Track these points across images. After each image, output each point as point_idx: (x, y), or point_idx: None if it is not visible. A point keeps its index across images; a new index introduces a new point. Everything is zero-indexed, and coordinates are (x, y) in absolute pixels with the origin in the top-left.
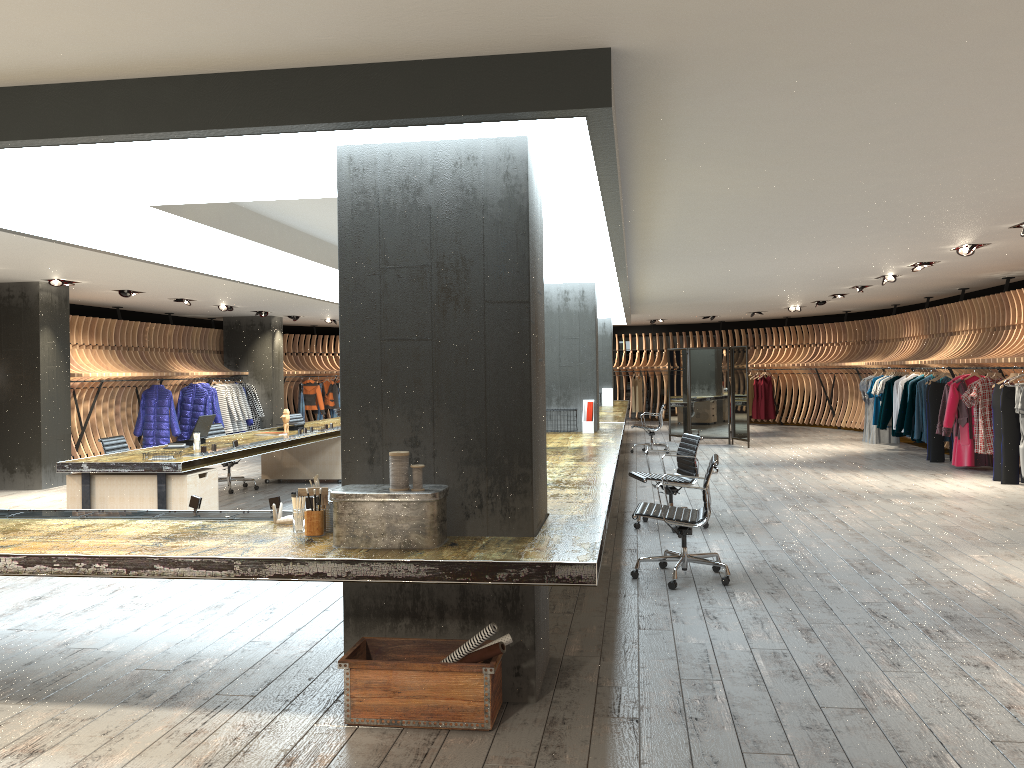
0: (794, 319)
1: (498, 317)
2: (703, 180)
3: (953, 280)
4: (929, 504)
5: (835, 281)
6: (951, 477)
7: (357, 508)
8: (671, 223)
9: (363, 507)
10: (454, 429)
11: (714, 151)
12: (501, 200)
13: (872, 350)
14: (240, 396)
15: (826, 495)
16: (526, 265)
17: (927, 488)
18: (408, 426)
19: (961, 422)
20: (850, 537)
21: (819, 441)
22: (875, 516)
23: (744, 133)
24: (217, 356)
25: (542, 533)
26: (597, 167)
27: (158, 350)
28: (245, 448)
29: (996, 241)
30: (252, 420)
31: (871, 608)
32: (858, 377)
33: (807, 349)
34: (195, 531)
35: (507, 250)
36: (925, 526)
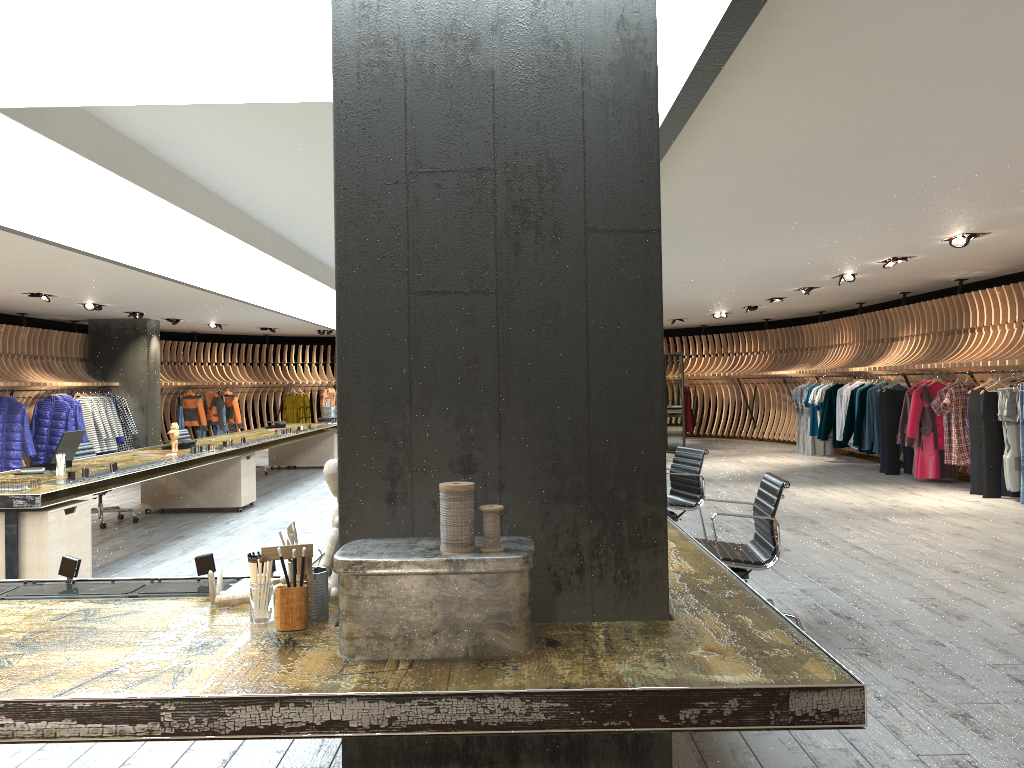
0: (705, 329)
1: (609, 256)
2: (763, 117)
3: (905, 282)
4: (933, 523)
5: (787, 281)
6: (924, 491)
7: (387, 587)
8: (674, 191)
9: (398, 585)
10: (535, 442)
11: (816, 61)
12: (613, 63)
13: (797, 359)
14: (109, 410)
15: (812, 515)
16: (655, 171)
17: (912, 504)
18: (456, 438)
19: (925, 431)
20: (887, 568)
21: (752, 454)
22: (890, 540)
23: (882, 26)
24: (81, 364)
25: (676, 611)
26: (704, 52)
27: (8, 356)
28: (127, 473)
29: (999, 229)
30: (123, 438)
31: (1010, 674)
32: (781, 387)
33: (725, 358)
34: (73, 626)
35: (623, 146)
36: (957, 551)
